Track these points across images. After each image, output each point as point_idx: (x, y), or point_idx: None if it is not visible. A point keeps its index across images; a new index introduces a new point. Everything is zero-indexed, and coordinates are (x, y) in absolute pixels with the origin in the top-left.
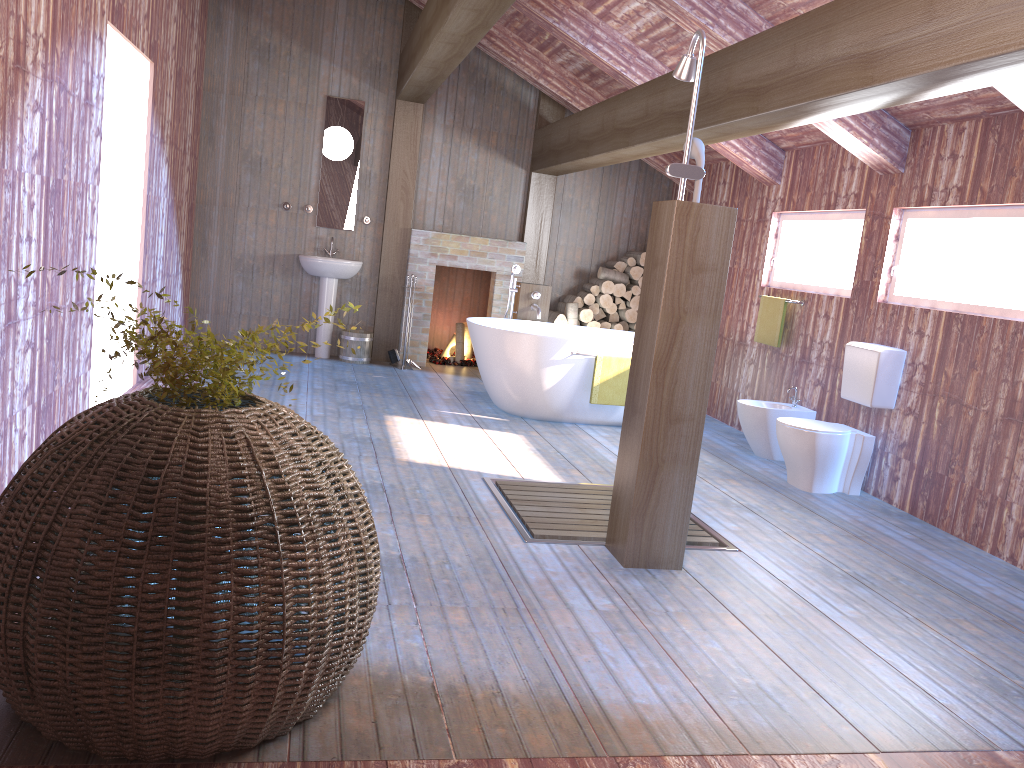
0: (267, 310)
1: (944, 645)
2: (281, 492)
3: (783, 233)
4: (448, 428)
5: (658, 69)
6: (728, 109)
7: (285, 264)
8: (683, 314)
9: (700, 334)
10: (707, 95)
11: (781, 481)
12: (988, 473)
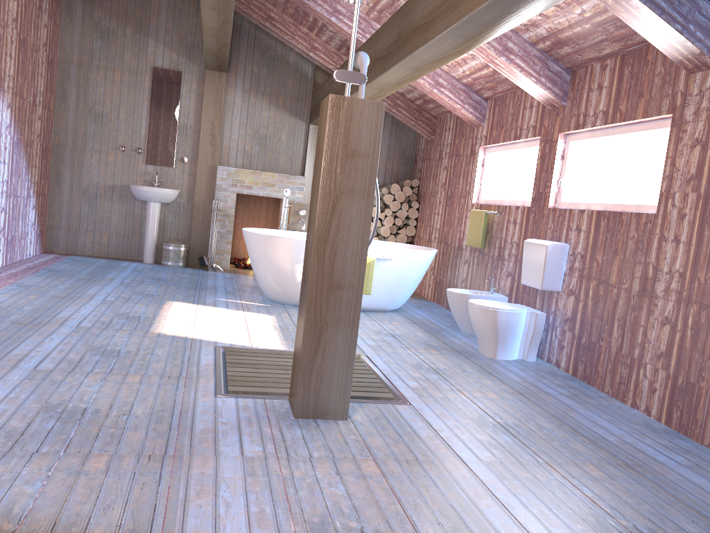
0: (107, 227)
1: (563, 487)
2: None
3: (487, 162)
4: (214, 310)
5: None
6: (411, 44)
7: (121, 192)
8: (340, 194)
9: (356, 212)
10: (400, 37)
11: (474, 351)
12: (628, 339)
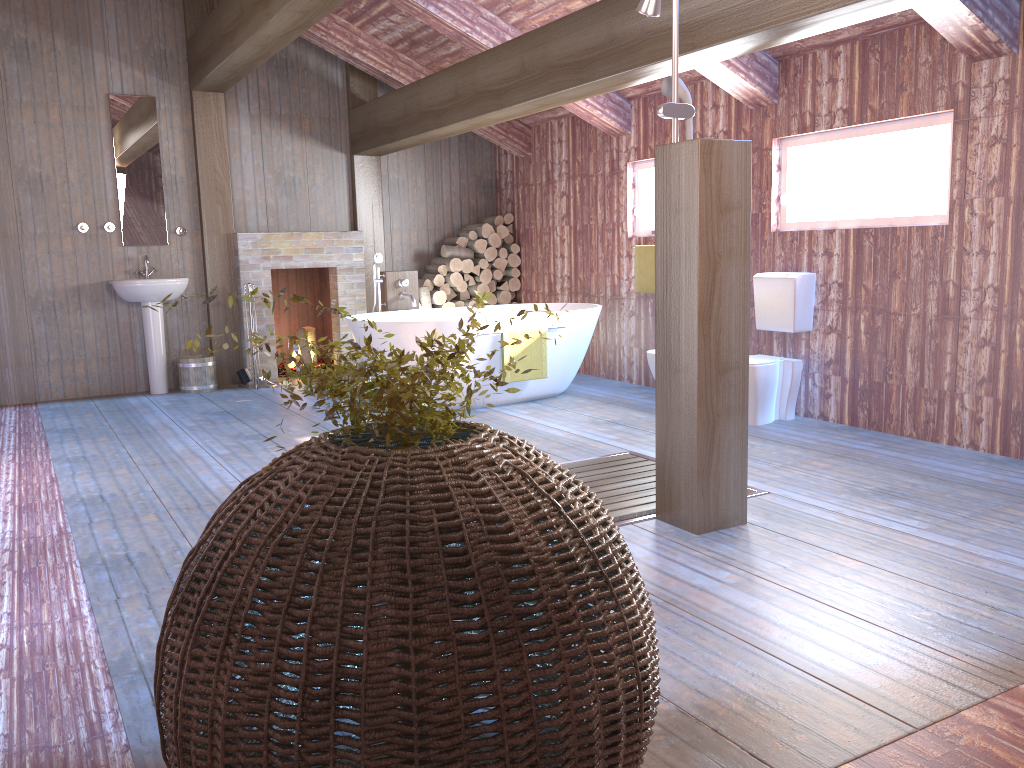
0: (81, 351)
1: (1020, 533)
2: (583, 526)
3: (641, 182)
4: None
5: (502, 27)
6: (649, 50)
7: (93, 294)
8: (718, 258)
9: (735, 277)
10: (614, 40)
11: None
12: (931, 371)
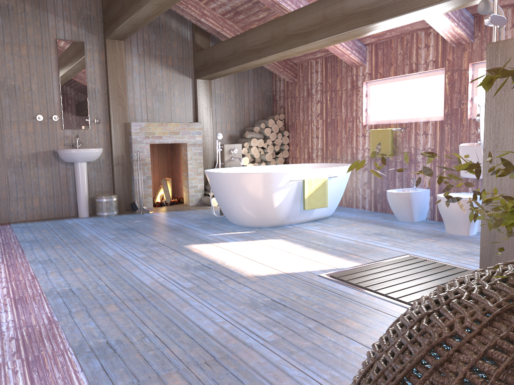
0: (37, 192)
1: None
2: None
3: (371, 93)
4: (234, 245)
5: None
6: None
7: (45, 158)
8: None
9: None
10: None
11: (444, 233)
12: None
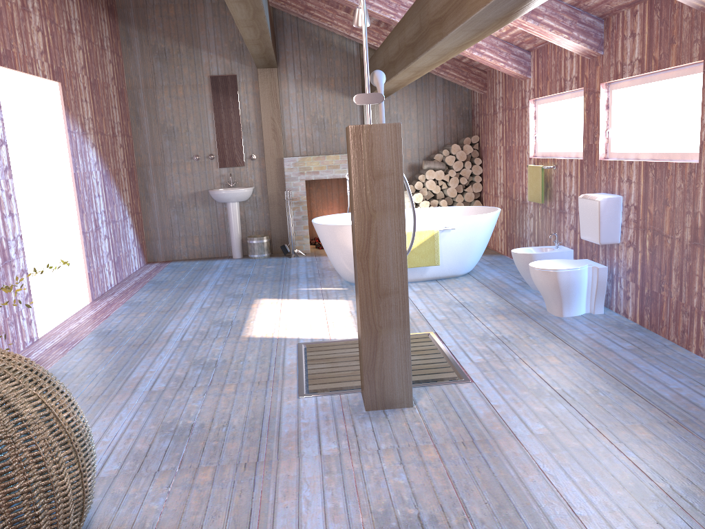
0: (196, 231)
1: (609, 453)
2: None
3: (539, 114)
4: (297, 303)
5: None
6: (430, 37)
7: (203, 197)
8: (373, 212)
9: (390, 225)
10: (421, 28)
11: (542, 310)
12: (686, 289)
